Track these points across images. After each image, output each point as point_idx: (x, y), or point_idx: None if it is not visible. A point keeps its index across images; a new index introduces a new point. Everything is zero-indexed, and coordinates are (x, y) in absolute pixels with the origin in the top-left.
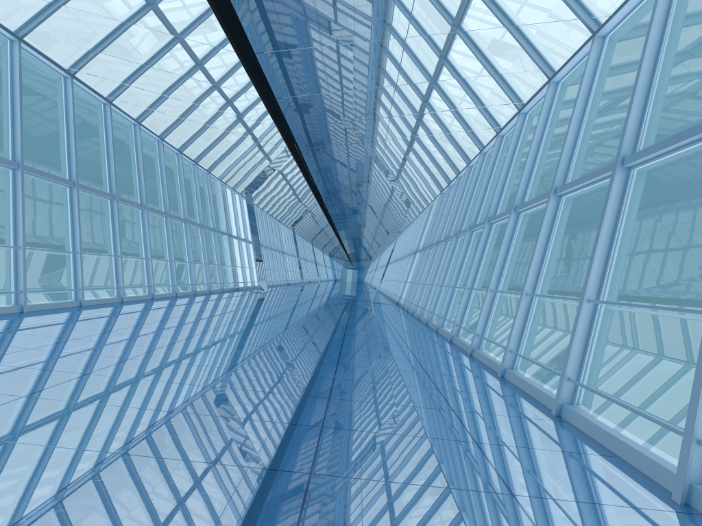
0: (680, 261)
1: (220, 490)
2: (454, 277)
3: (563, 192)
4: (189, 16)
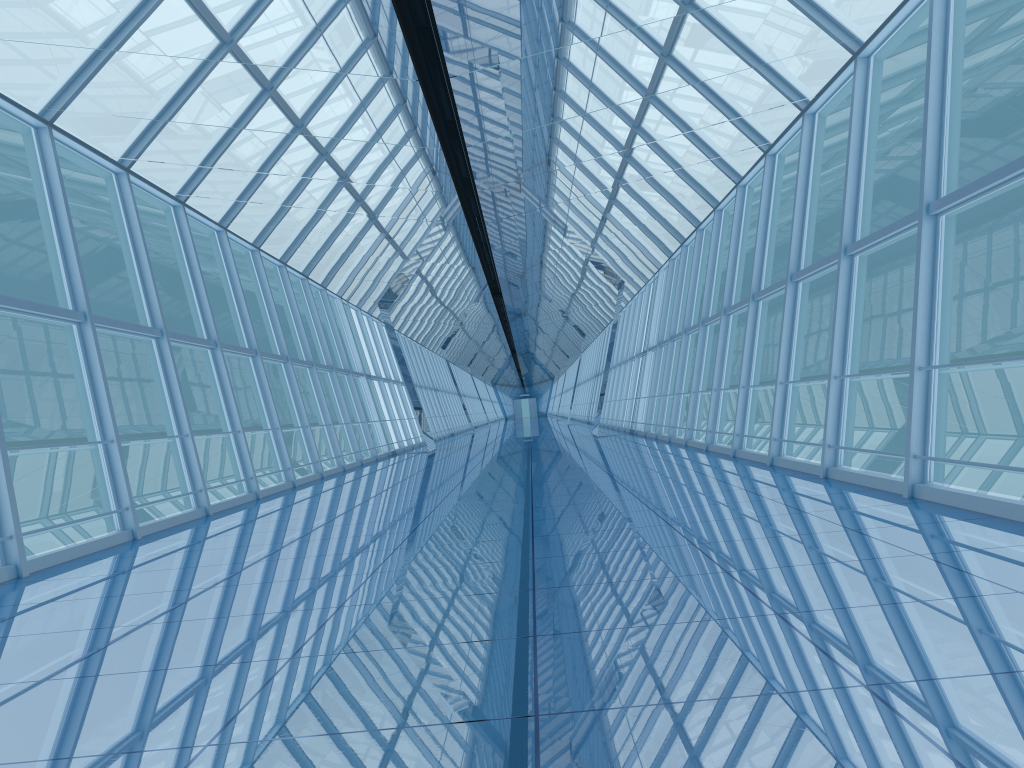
0: (1010, 300)
1: (773, 740)
2: (744, 373)
3: (943, 208)
4: (354, 33)
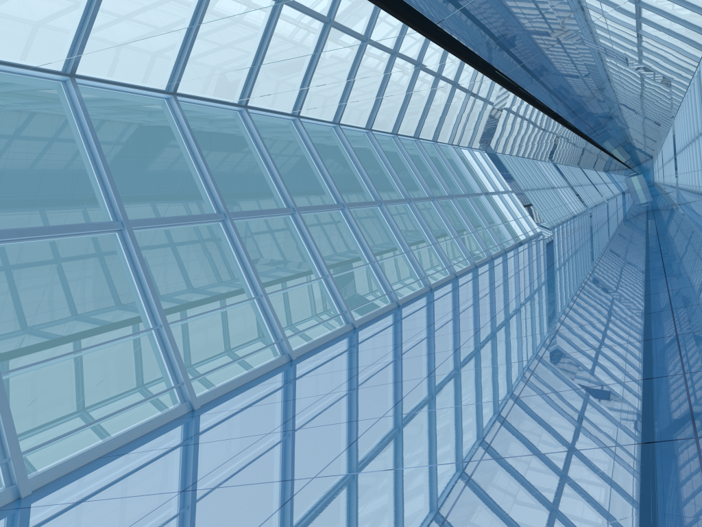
0: None
1: None
2: None
3: None
4: None
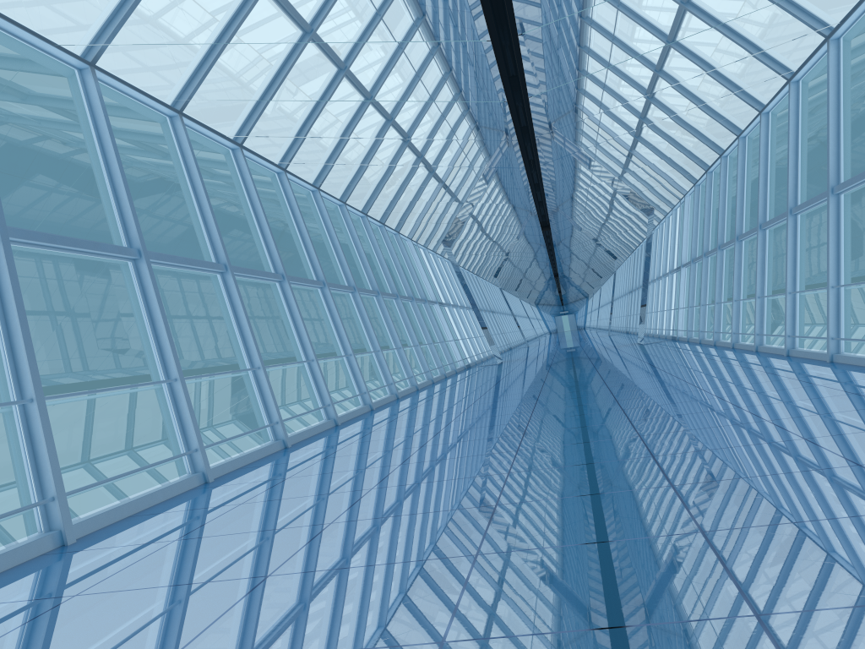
0: None
1: None
2: (789, 280)
3: None
4: (436, 4)
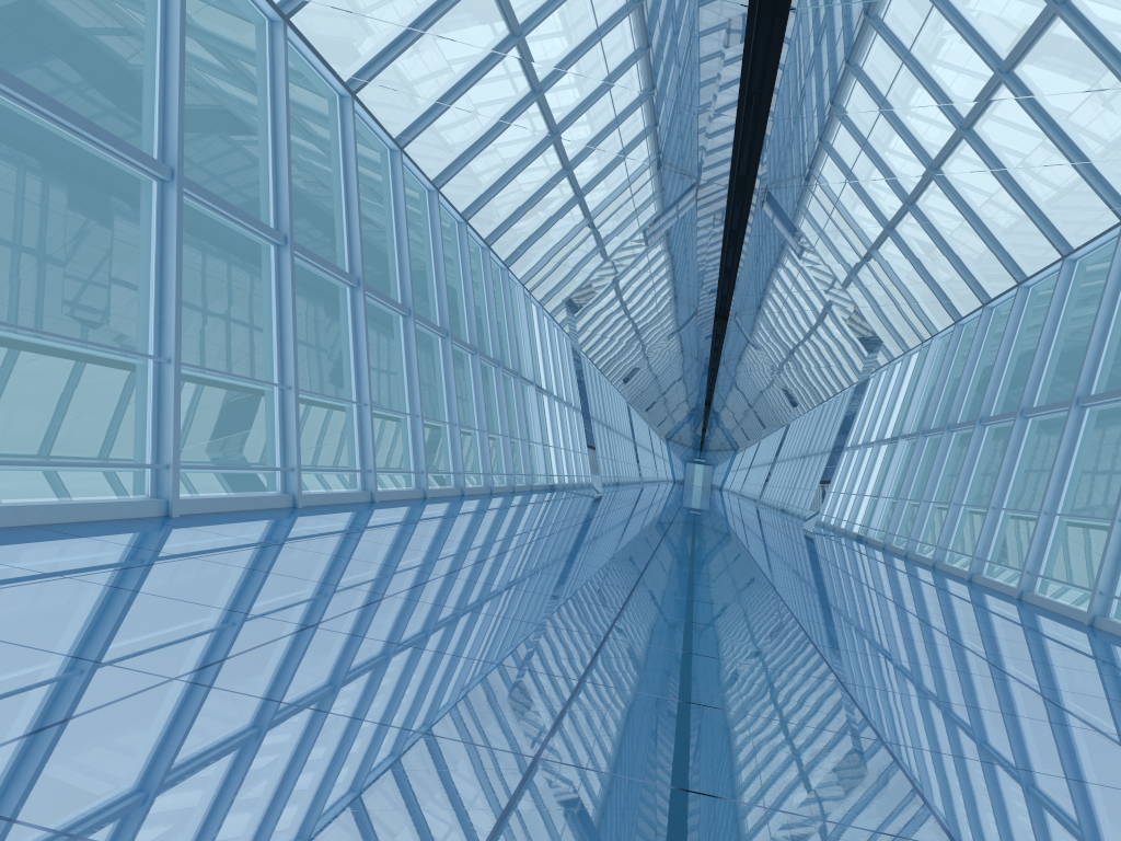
0: None
1: None
2: None
3: None
4: None
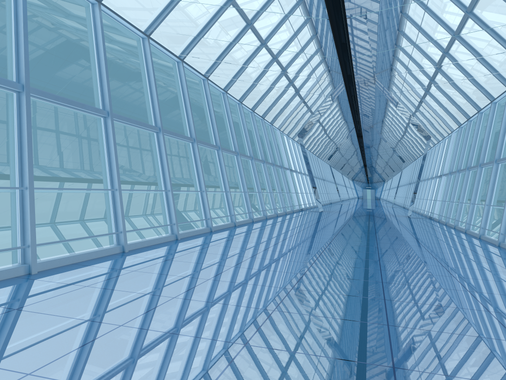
0: None
1: None
2: None
3: None
4: None
